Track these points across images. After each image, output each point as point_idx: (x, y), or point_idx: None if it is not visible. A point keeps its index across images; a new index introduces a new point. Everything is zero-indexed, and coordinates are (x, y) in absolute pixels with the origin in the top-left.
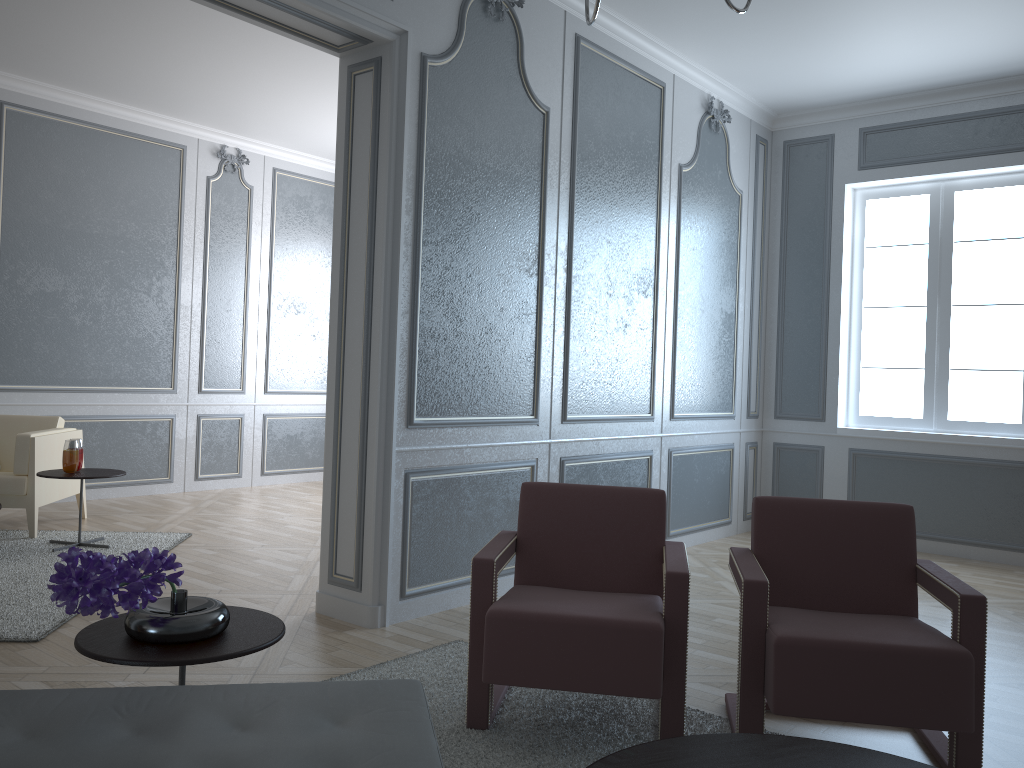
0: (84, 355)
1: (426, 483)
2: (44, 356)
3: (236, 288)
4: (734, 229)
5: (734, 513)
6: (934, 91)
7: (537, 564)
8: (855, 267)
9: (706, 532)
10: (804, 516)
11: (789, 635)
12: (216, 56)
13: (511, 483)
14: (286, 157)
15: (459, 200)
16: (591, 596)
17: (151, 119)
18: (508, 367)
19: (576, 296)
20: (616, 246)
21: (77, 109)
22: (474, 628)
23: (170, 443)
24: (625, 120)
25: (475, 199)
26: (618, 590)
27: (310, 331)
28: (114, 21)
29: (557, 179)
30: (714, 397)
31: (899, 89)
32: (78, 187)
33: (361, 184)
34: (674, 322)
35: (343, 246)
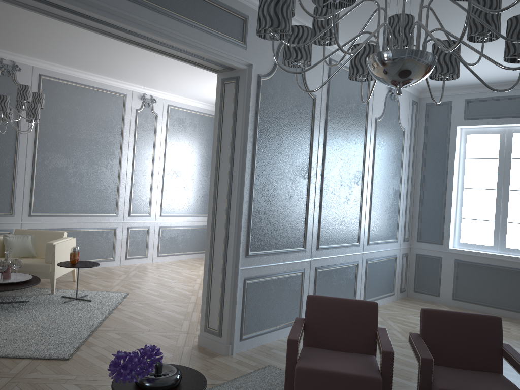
0: (75, 198)
1: (253, 284)
2: (56, 199)
3: (148, 164)
4: (400, 148)
5: (396, 289)
6: (504, 83)
7: (314, 336)
8: (460, 168)
9: (382, 299)
10: (447, 320)
11: (444, 388)
12: (147, 57)
13: (292, 281)
14: (174, 99)
15: (273, 144)
16: (342, 356)
17: (110, 81)
18: (293, 224)
19: (325, 187)
20: (344, 161)
21: (75, 77)
22: (287, 372)
23: (114, 241)
24: (351, 98)
25: (280, 143)
26: (354, 351)
27: (183, 185)
28: (100, 42)
29: (318, 130)
30: (388, 232)
31: (486, 81)
32: (75, 115)
33: (227, 137)
34: (370, 196)
35: (217, 167)
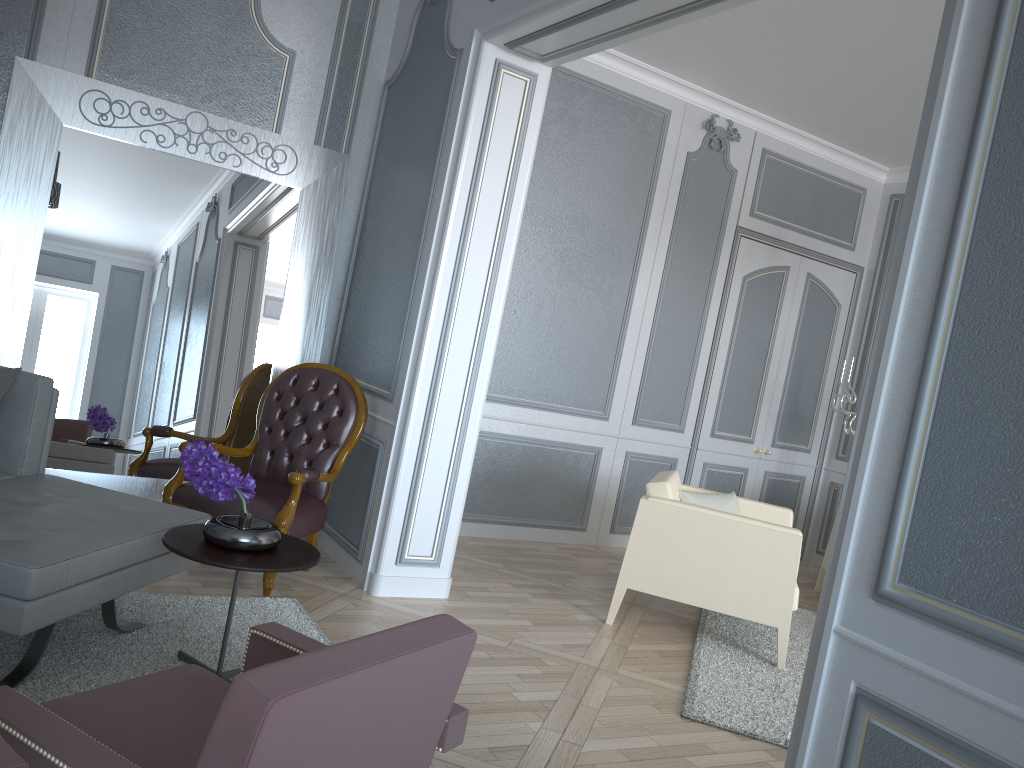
0: None
1: (904, 749)
2: None
3: None
4: None
5: None
6: None
7: None
8: None
9: None
10: None
11: None
12: None
13: None
14: None
15: None
16: None
17: None
18: None
19: None
20: None
21: None
22: None
23: None
24: None
25: None
26: None
27: None
28: None
29: None
30: None
31: None
32: None
33: None
34: None
35: None
